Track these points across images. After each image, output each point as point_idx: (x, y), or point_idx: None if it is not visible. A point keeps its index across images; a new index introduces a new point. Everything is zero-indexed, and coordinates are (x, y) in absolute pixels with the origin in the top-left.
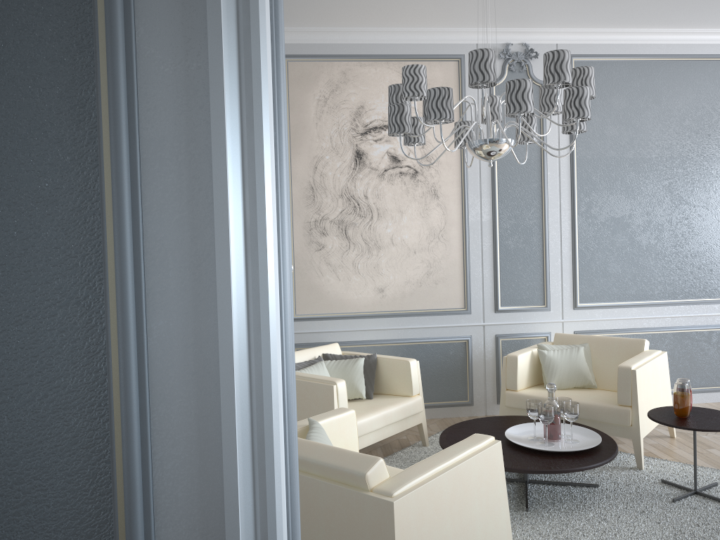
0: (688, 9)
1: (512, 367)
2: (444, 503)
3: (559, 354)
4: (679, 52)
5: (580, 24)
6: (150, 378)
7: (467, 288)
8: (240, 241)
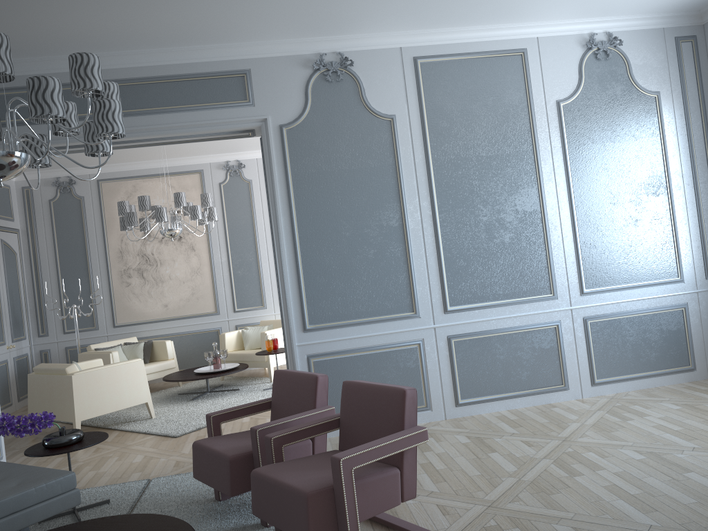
0: None
1: (223, 339)
2: (102, 379)
3: (252, 331)
4: None
5: None
6: None
7: (216, 300)
8: None
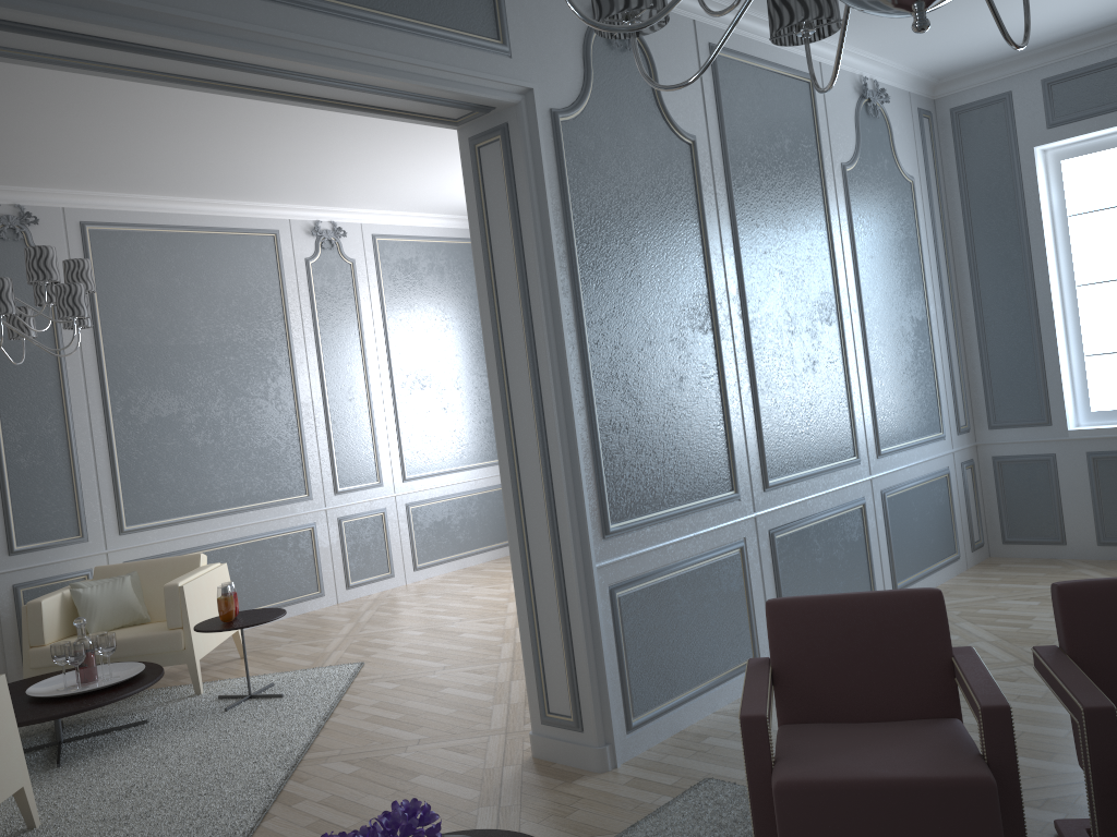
0: (215, 183)
1: (35, 616)
2: None
3: (99, 590)
4: (217, 224)
5: (91, 188)
6: None
7: None
8: None
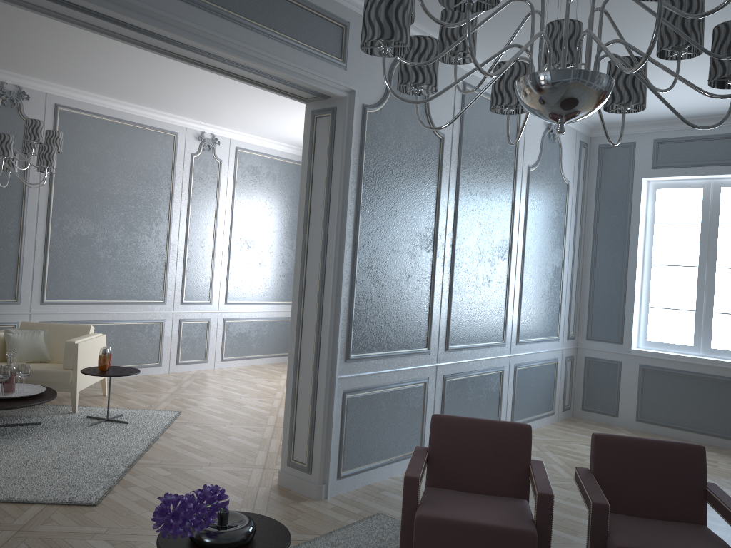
0: (145, 97)
1: None
2: None
3: (23, 336)
4: (140, 122)
5: (67, 84)
6: None
7: None
8: None
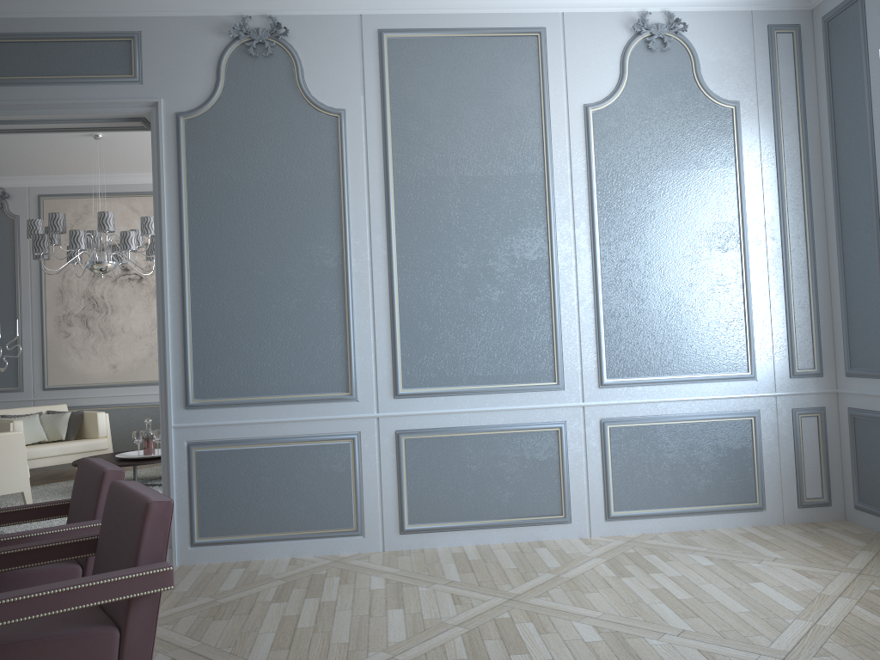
0: None
1: None
2: None
3: None
4: None
5: None
6: None
7: None
8: None
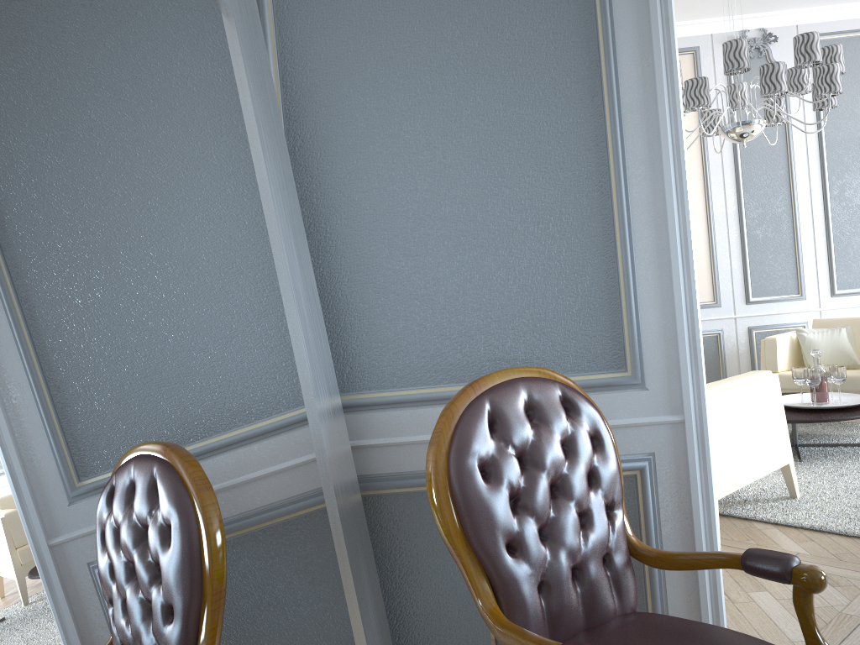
0: None
1: (771, 349)
2: (736, 410)
3: (819, 336)
4: None
5: (821, 3)
6: (632, 220)
7: (715, 281)
8: (671, 150)
